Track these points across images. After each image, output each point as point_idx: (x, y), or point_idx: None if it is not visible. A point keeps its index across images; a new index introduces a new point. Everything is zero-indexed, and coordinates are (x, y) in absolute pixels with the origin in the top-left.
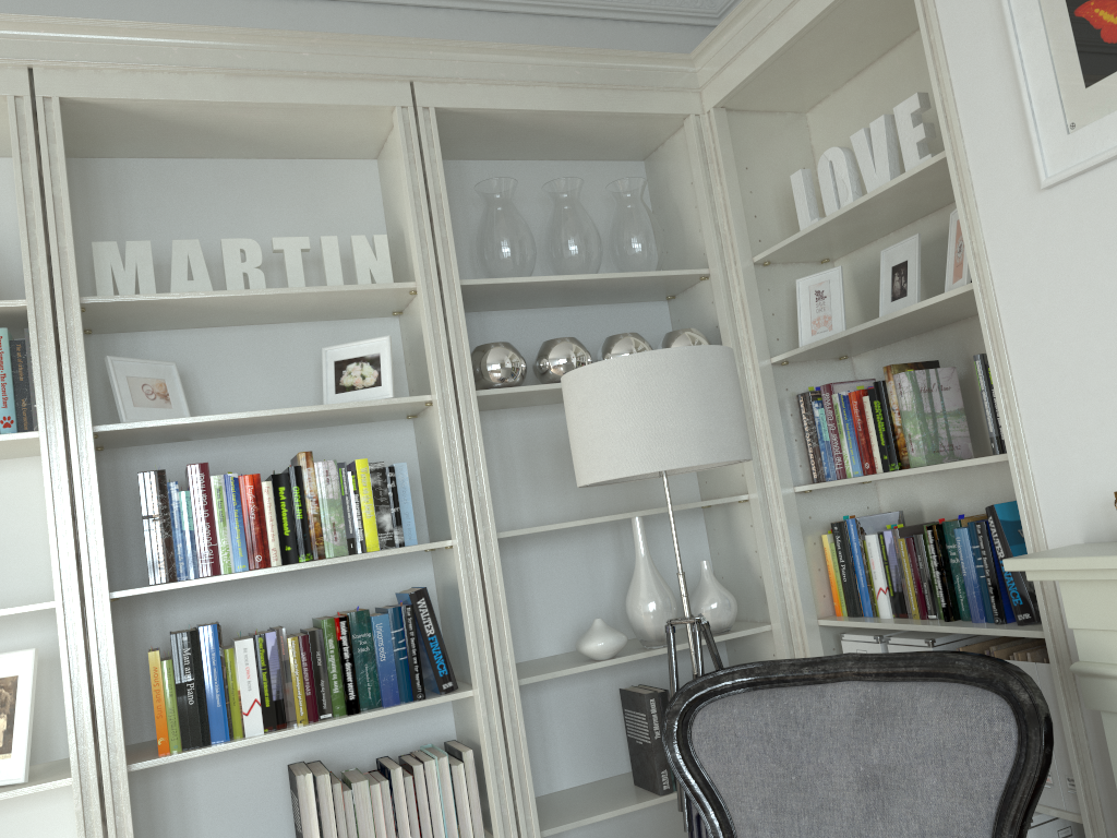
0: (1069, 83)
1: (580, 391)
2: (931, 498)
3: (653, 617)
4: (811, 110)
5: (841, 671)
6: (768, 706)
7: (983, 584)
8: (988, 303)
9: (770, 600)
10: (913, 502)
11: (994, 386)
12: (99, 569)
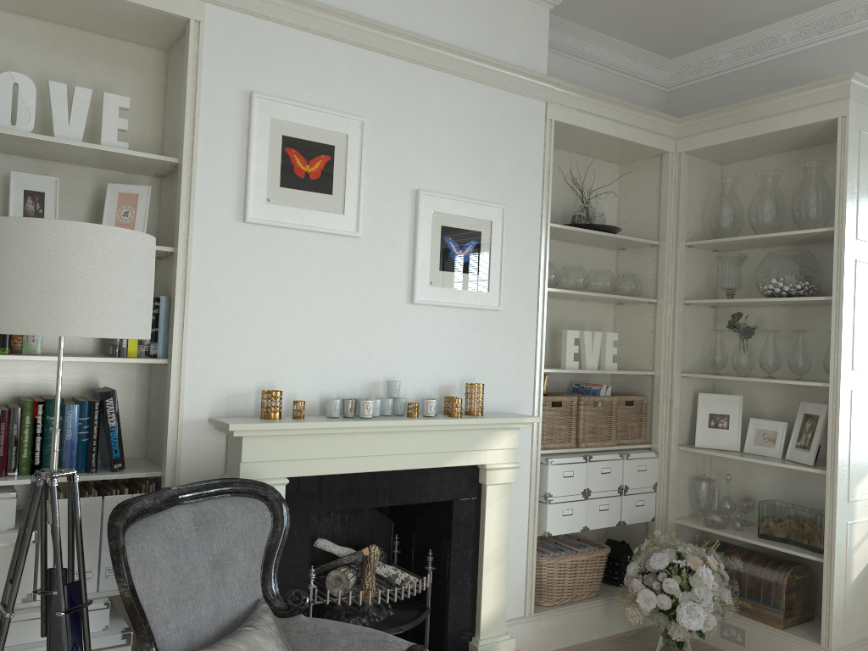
0: (274, 179)
1: (103, 247)
2: None
3: None
4: None
5: (174, 499)
6: (158, 530)
7: (84, 445)
8: (183, 266)
9: None
10: None
11: (175, 317)
12: None
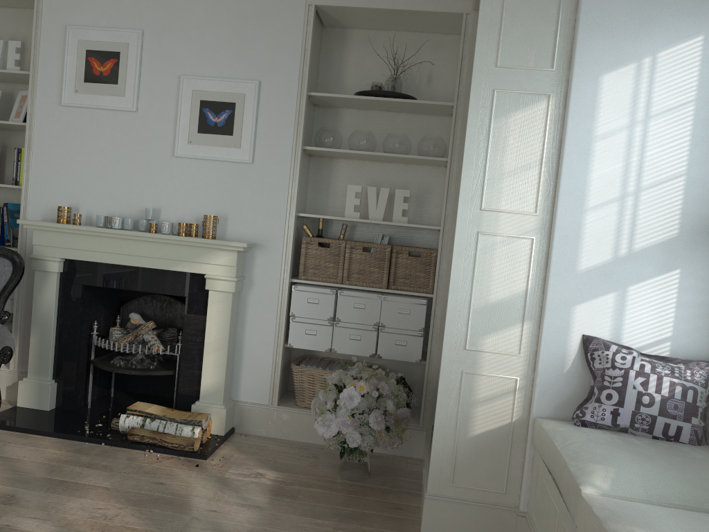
0: (80, 78)
1: None
2: None
3: None
4: None
5: None
6: None
7: None
8: (30, 133)
9: None
10: None
11: (24, 162)
12: None
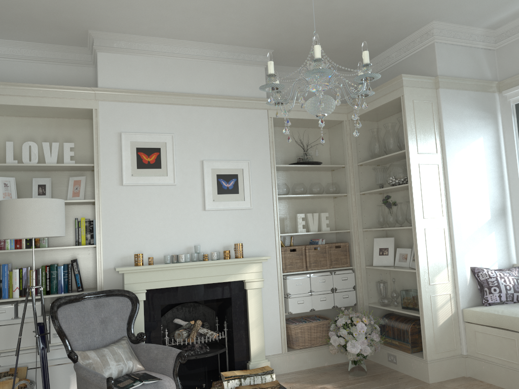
0: (134, 166)
1: (38, 205)
2: (17, 259)
3: None
4: None
5: (86, 297)
6: (75, 307)
7: (66, 282)
8: (98, 206)
9: None
10: (7, 261)
11: (96, 227)
12: None
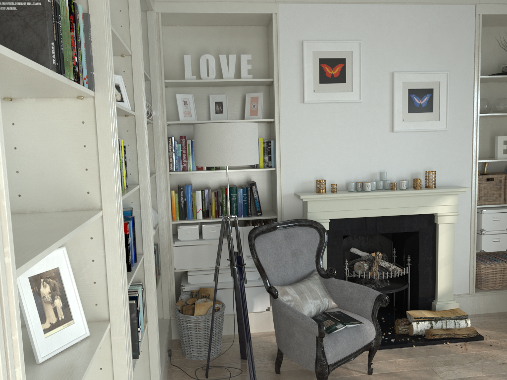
0: (316, 80)
1: (235, 131)
2: (196, 179)
3: (154, 221)
4: (165, 26)
5: (275, 227)
6: (268, 239)
7: (245, 205)
8: (278, 127)
9: (160, 215)
10: (187, 180)
11: (276, 150)
12: (121, 190)
